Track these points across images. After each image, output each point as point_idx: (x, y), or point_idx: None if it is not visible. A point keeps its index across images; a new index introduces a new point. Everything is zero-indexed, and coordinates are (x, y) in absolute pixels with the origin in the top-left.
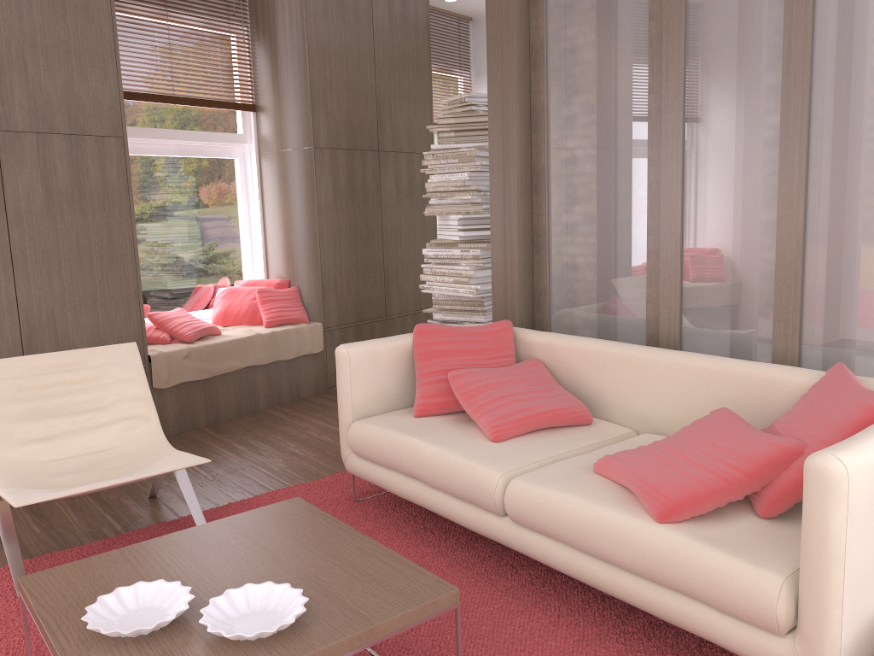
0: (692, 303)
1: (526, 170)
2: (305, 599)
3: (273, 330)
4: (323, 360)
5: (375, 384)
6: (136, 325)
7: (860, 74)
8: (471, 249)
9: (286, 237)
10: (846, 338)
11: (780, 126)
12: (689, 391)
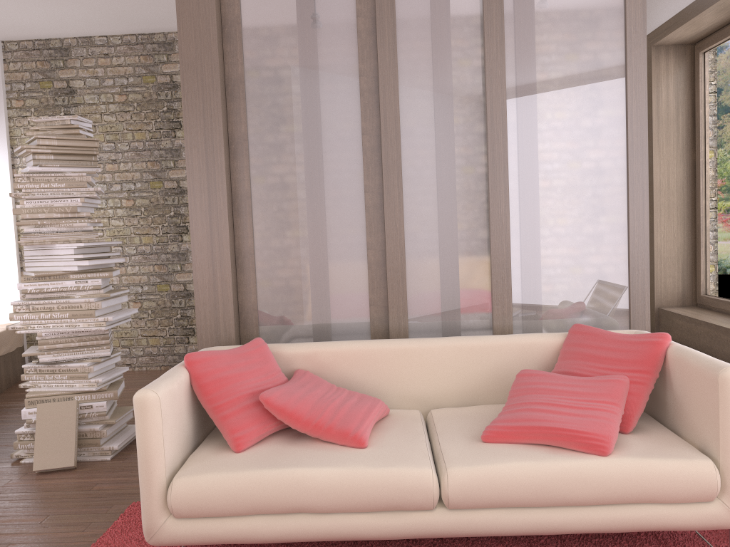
0: (417, 301)
1: (230, 194)
2: None
3: None
4: None
5: (175, 429)
6: None
7: (539, 136)
8: (90, 280)
9: None
10: (543, 310)
11: (489, 166)
12: (463, 367)
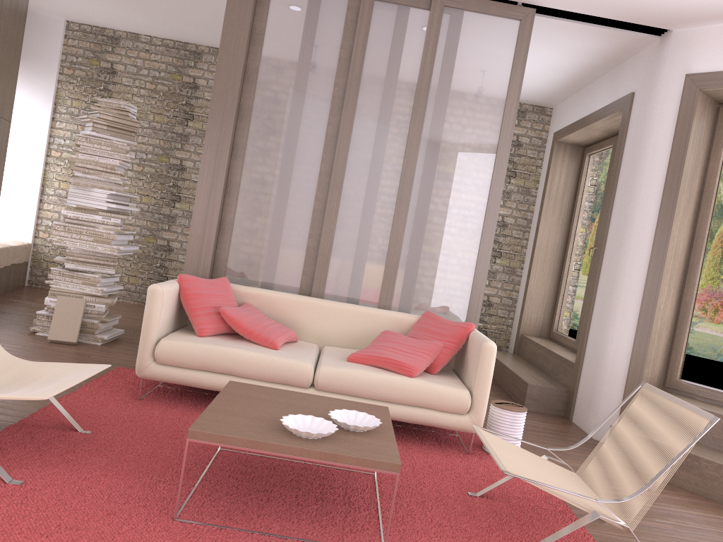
0: (334, 278)
1: (226, 181)
2: (364, 412)
3: None
4: None
5: (166, 314)
6: None
7: (433, 189)
8: (113, 218)
9: None
10: (412, 301)
11: (397, 201)
12: (351, 323)
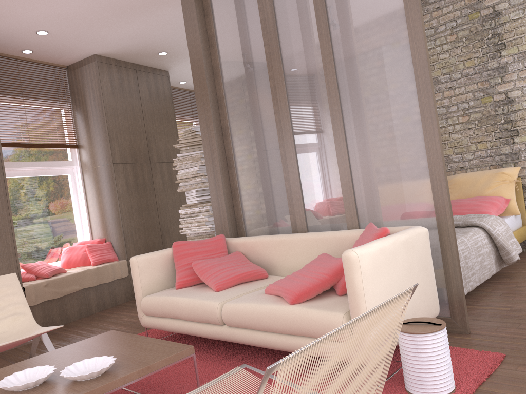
0: (310, 210)
1: (223, 158)
2: (114, 358)
3: (97, 266)
4: (129, 281)
5: (153, 276)
6: (15, 270)
7: (358, 93)
8: (204, 206)
9: (101, 214)
10: (376, 213)
11: (331, 120)
12: (311, 251)
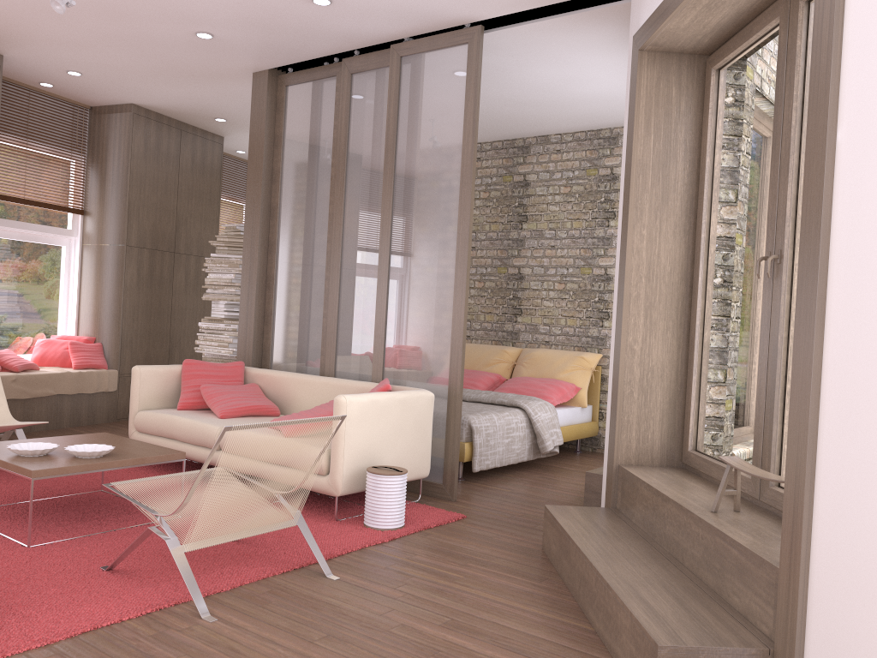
0: (341, 355)
1: (263, 276)
2: (113, 447)
3: (80, 370)
4: (115, 398)
5: (155, 391)
6: None
7: (408, 248)
8: (232, 324)
9: (97, 306)
10: (400, 371)
11: (378, 267)
12: (328, 397)
